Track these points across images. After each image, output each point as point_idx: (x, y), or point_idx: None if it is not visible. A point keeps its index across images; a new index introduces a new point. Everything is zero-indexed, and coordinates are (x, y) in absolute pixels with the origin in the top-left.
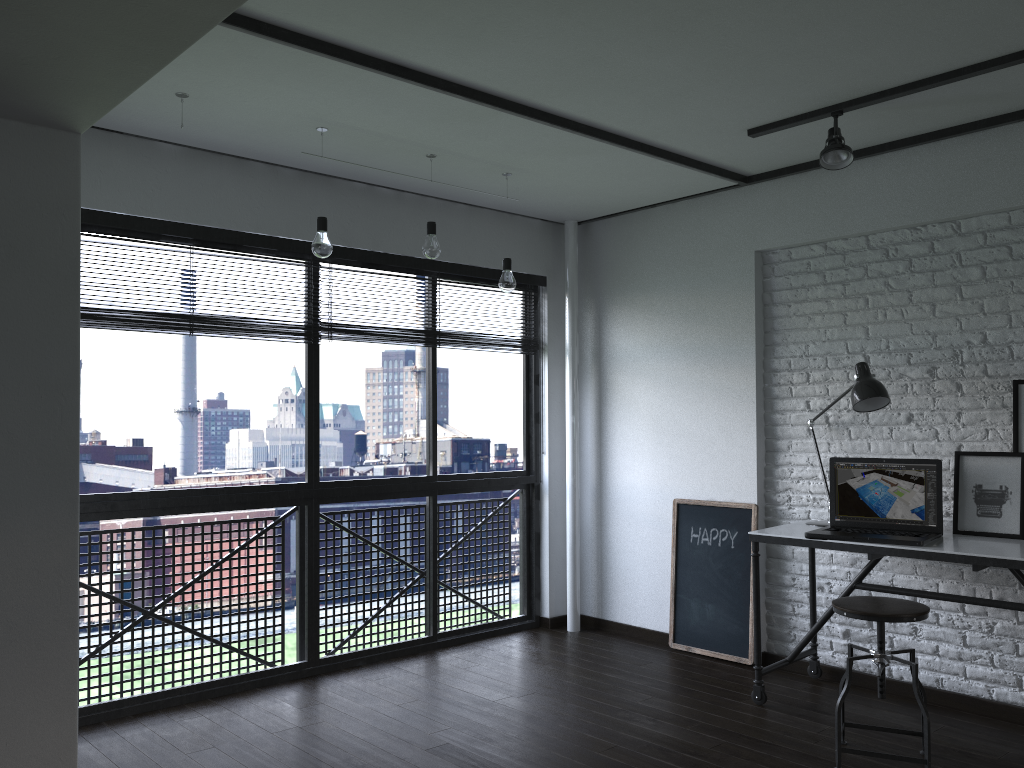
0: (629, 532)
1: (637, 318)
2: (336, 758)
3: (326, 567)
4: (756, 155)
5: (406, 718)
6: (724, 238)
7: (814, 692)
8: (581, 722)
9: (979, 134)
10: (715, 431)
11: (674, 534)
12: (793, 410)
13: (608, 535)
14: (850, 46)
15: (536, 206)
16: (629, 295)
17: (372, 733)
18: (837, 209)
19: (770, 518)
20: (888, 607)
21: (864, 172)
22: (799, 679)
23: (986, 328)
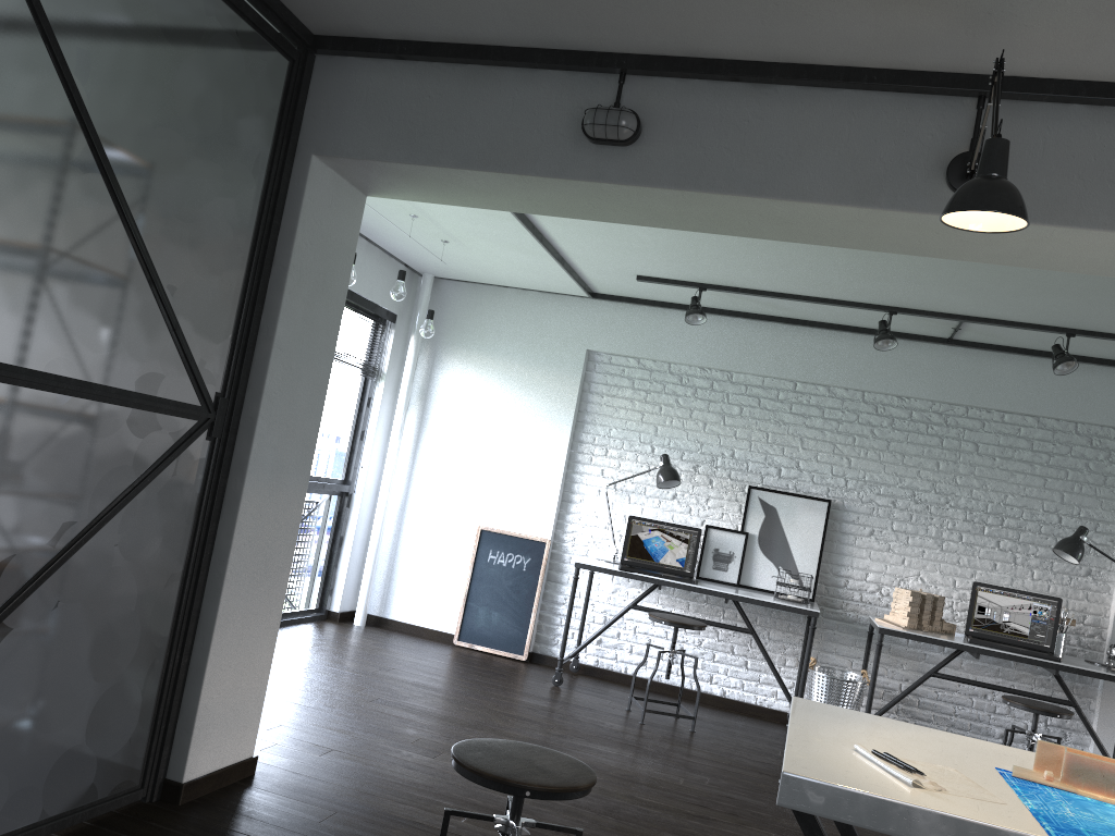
0: (427, 547)
1: (471, 372)
2: (310, 703)
3: None
4: (619, 286)
5: (321, 680)
6: (563, 332)
7: (581, 680)
8: (456, 689)
9: (759, 322)
10: (525, 478)
11: (474, 554)
12: (590, 474)
13: (404, 547)
14: (751, 267)
15: (423, 260)
16: (467, 351)
17: (311, 688)
18: (656, 339)
19: (555, 551)
20: (685, 620)
21: (680, 320)
22: (563, 672)
23: (735, 447)
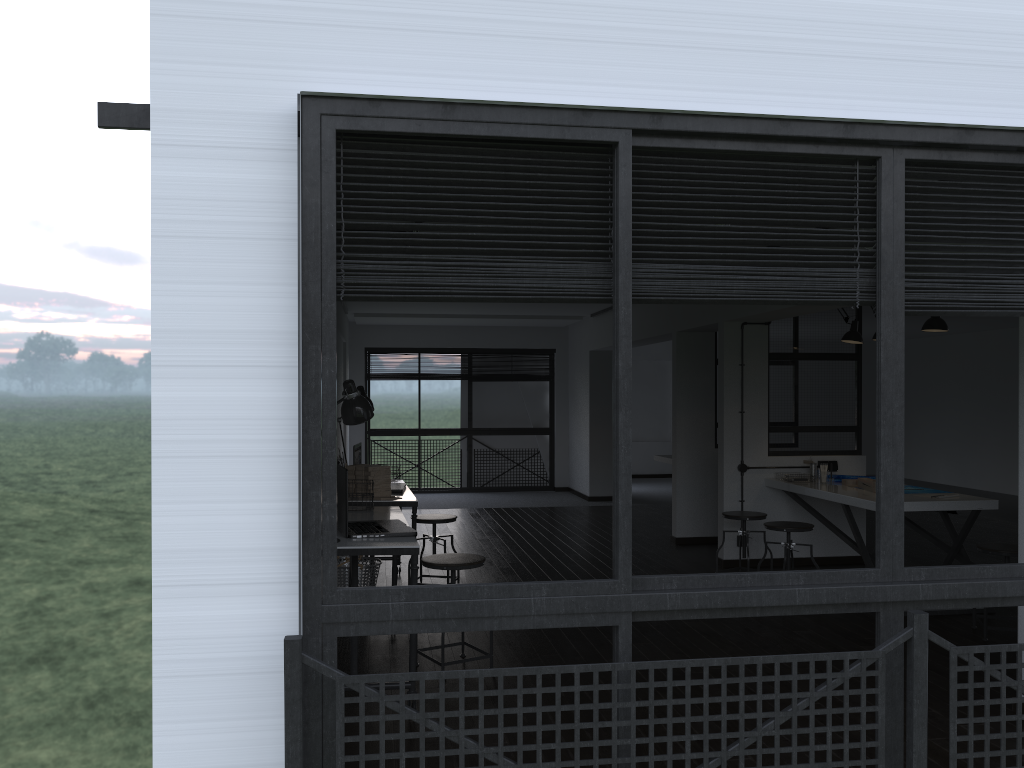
0: None
1: None
2: (850, 754)
3: (862, 765)
4: None
5: None
6: None
7: None
8: None
9: None
10: None
11: None
12: None
13: None
14: None
15: None
16: None
17: None
18: None
19: None
20: (458, 556)
21: None
22: None
23: None
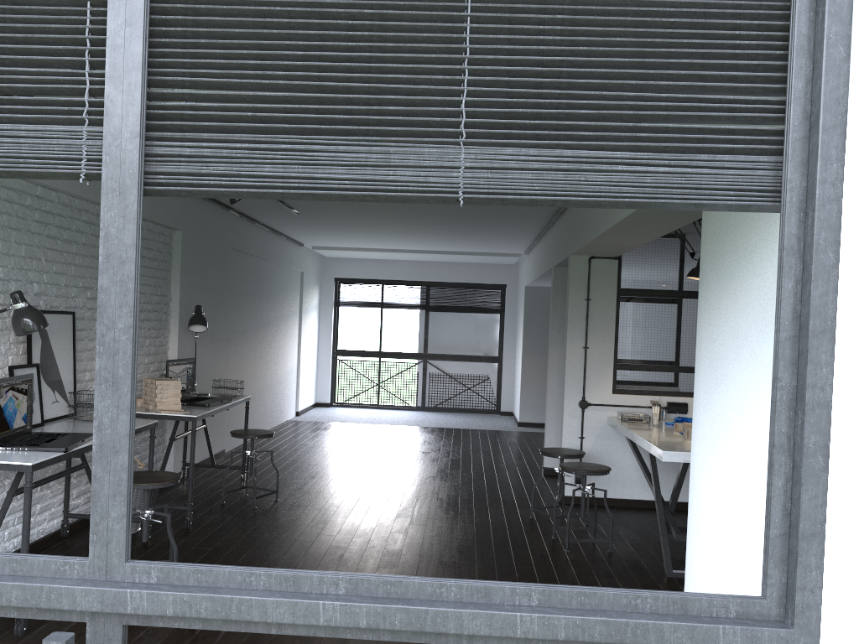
0: None
1: None
2: None
3: None
4: None
5: None
6: None
7: None
8: None
9: None
10: None
11: None
12: None
13: None
14: None
15: None
16: None
17: None
18: None
19: None
20: (156, 474)
21: None
22: None
23: None
